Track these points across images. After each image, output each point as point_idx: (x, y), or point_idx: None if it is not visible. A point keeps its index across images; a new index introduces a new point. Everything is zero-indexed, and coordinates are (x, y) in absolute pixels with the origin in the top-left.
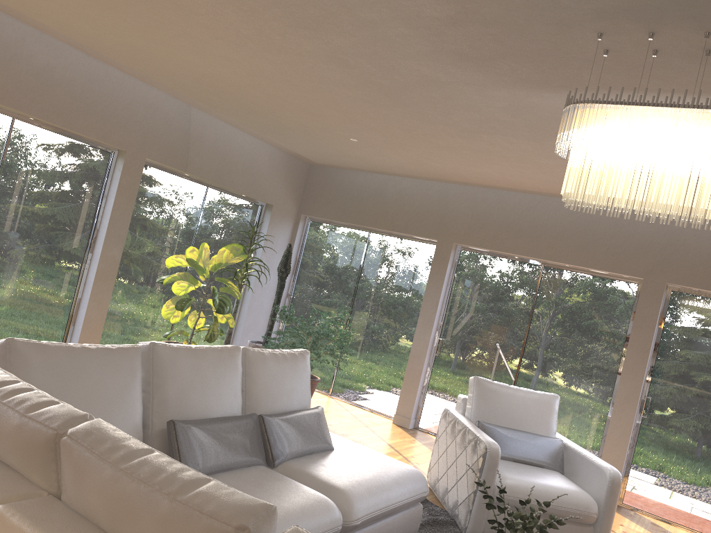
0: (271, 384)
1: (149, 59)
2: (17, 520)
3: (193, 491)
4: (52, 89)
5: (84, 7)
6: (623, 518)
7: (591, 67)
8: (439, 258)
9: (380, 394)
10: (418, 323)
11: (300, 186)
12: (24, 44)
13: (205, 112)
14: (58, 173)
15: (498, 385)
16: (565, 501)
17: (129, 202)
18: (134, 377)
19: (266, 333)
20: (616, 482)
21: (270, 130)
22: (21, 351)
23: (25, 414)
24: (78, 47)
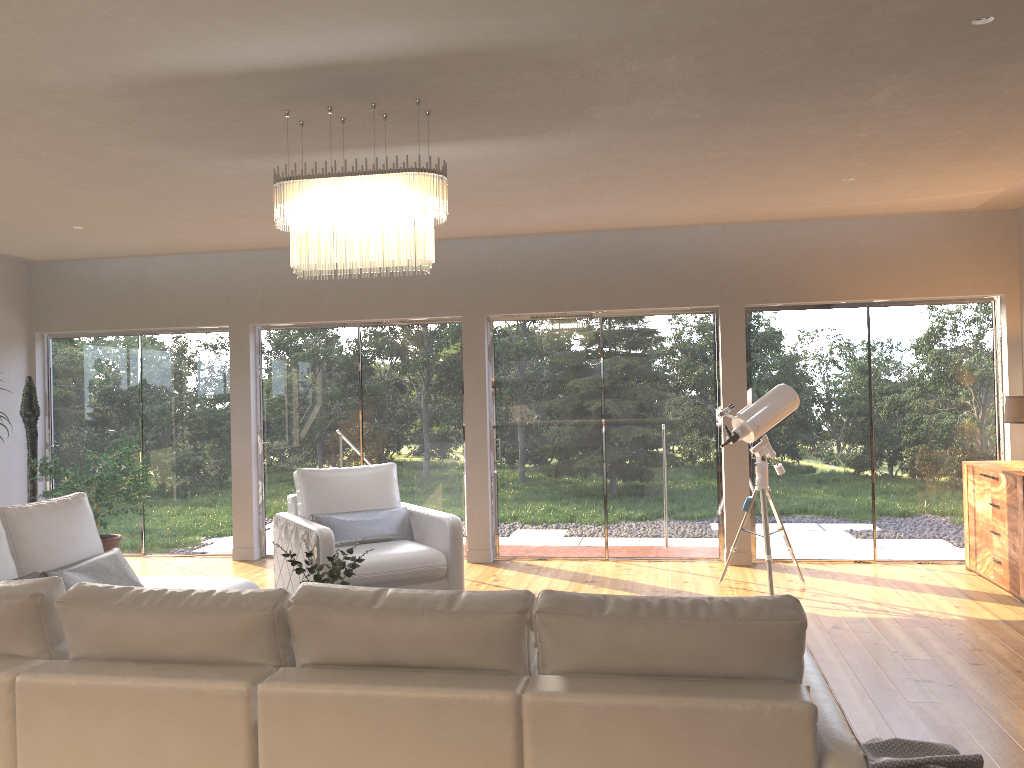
0: (46, 538)
1: None
2: None
3: None
4: None
5: None
6: (497, 569)
7: (299, 135)
8: (238, 347)
9: (210, 532)
10: (232, 431)
11: (22, 295)
12: None
13: None
14: None
15: (327, 471)
16: (412, 562)
17: None
18: None
19: (29, 501)
20: (457, 528)
21: None
22: None
23: None
24: None
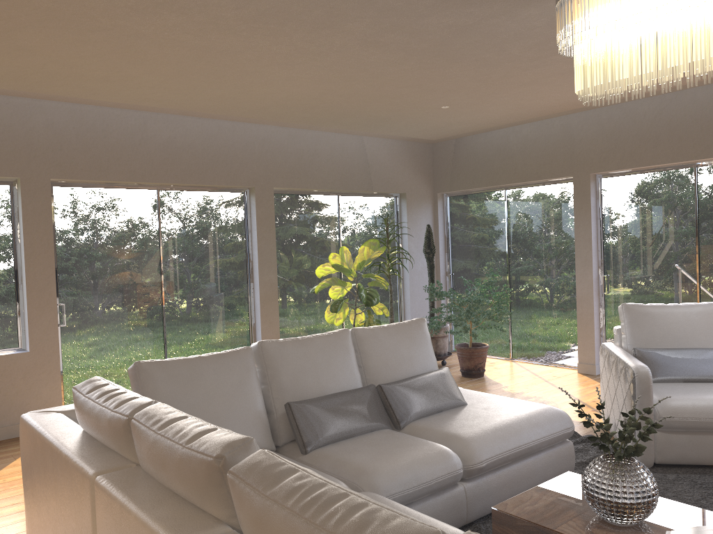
0: (386, 355)
1: (237, 103)
2: (104, 484)
3: (199, 438)
4: (178, 156)
5: (165, 82)
6: None
7: None
8: (580, 194)
9: (560, 347)
10: (576, 265)
11: (428, 167)
12: (146, 128)
13: (314, 130)
14: (206, 223)
15: (651, 307)
16: None
17: (270, 230)
18: (248, 373)
19: (430, 314)
20: None
21: (371, 125)
22: (146, 369)
23: (113, 410)
24: (188, 114)
